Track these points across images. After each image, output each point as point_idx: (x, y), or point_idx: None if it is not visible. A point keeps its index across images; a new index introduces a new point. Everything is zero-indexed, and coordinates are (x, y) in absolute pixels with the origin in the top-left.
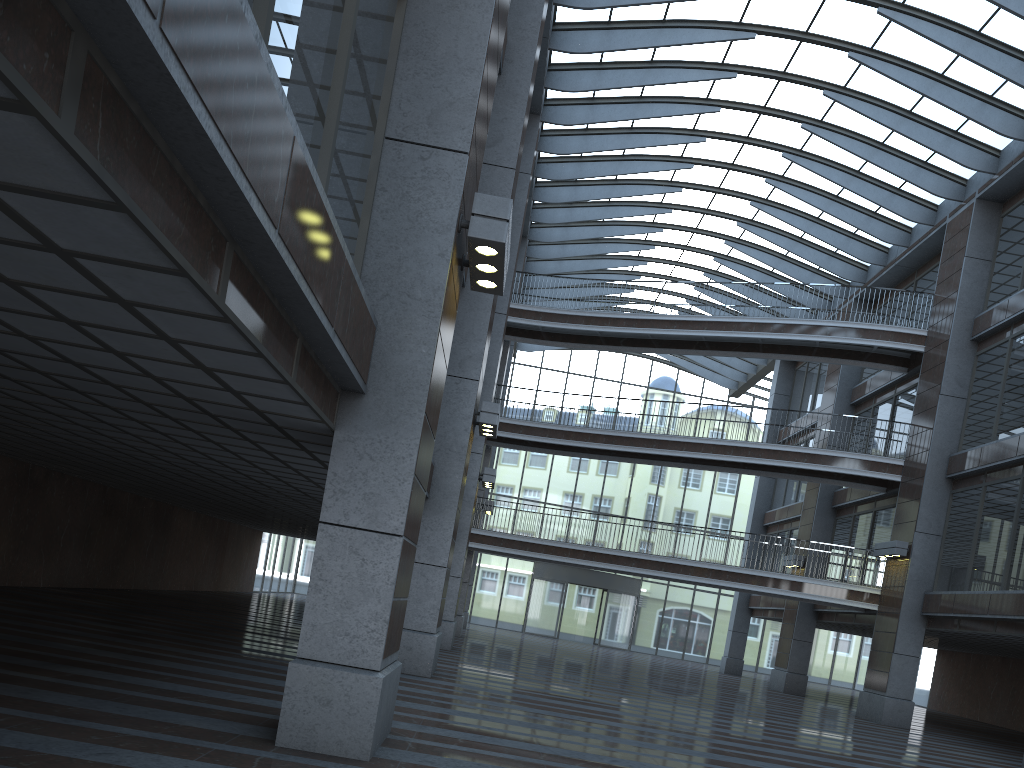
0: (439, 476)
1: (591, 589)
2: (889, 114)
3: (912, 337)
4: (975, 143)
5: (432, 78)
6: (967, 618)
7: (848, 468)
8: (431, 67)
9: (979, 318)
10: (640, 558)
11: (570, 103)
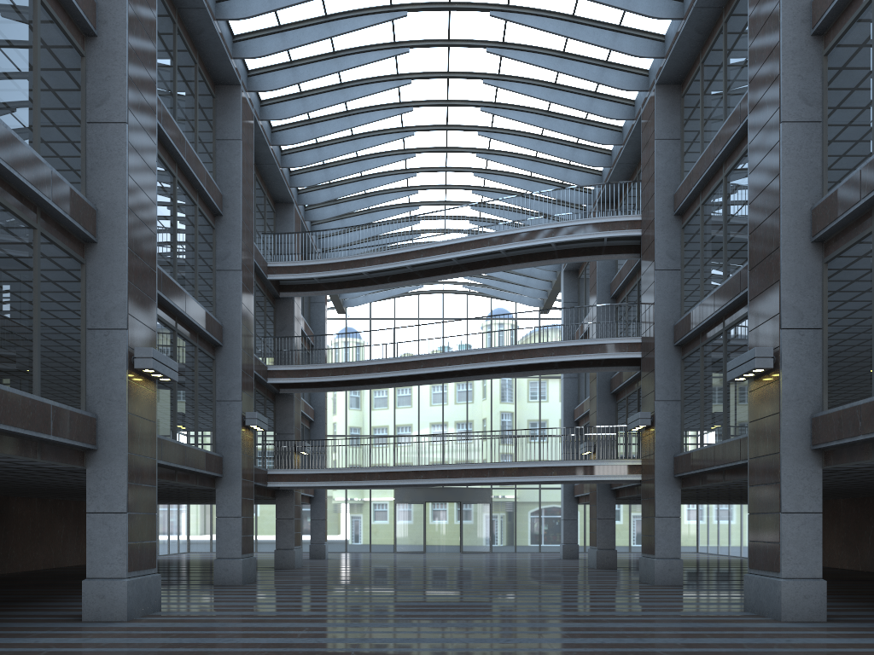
0: (104, 426)
1: (450, 504)
2: (554, 22)
3: (628, 223)
4: (640, 33)
5: None
6: (705, 473)
7: (592, 354)
8: None
9: (676, 193)
10: (426, 470)
11: (271, 70)
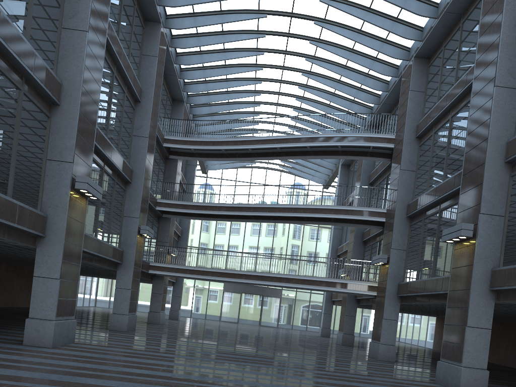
0: (51, 223)
1: (256, 296)
2: (358, 10)
3: (387, 139)
4: (408, 24)
5: None
6: (417, 296)
7: (355, 215)
8: None
9: (419, 124)
10: (247, 274)
11: (181, 16)
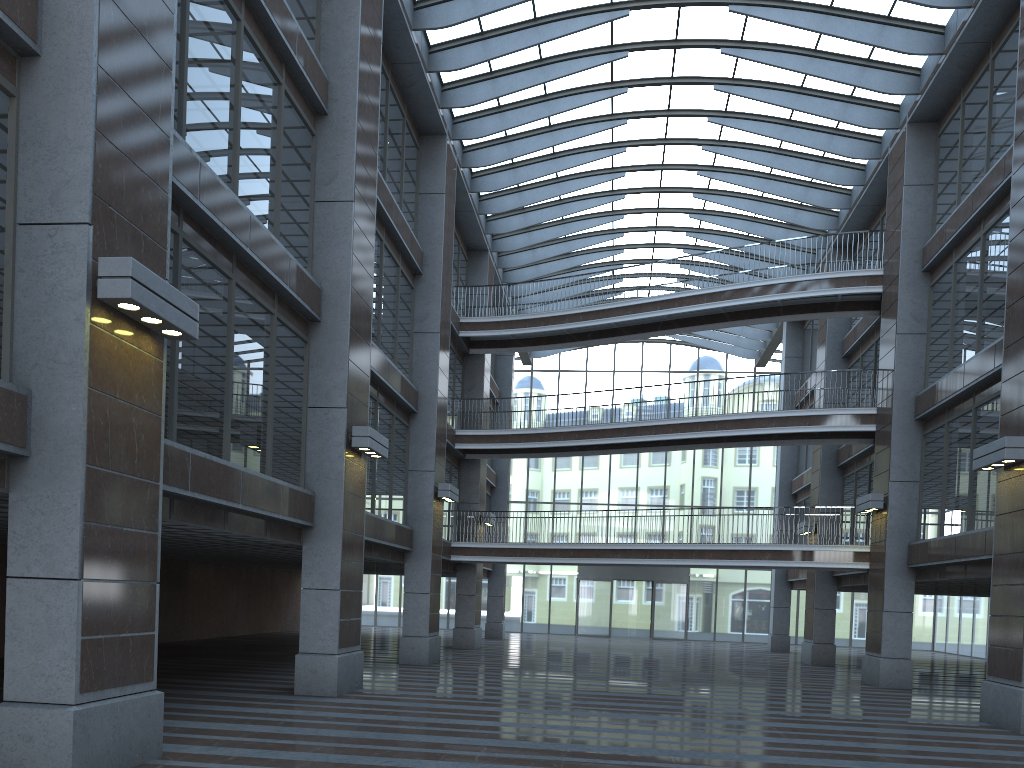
0: (321, 504)
1: (640, 583)
2: (793, 57)
3: (868, 279)
4: (891, 67)
5: (49, 162)
6: (944, 565)
7: (818, 426)
8: (47, 153)
9: (926, 247)
10: (624, 548)
11: (478, 116)
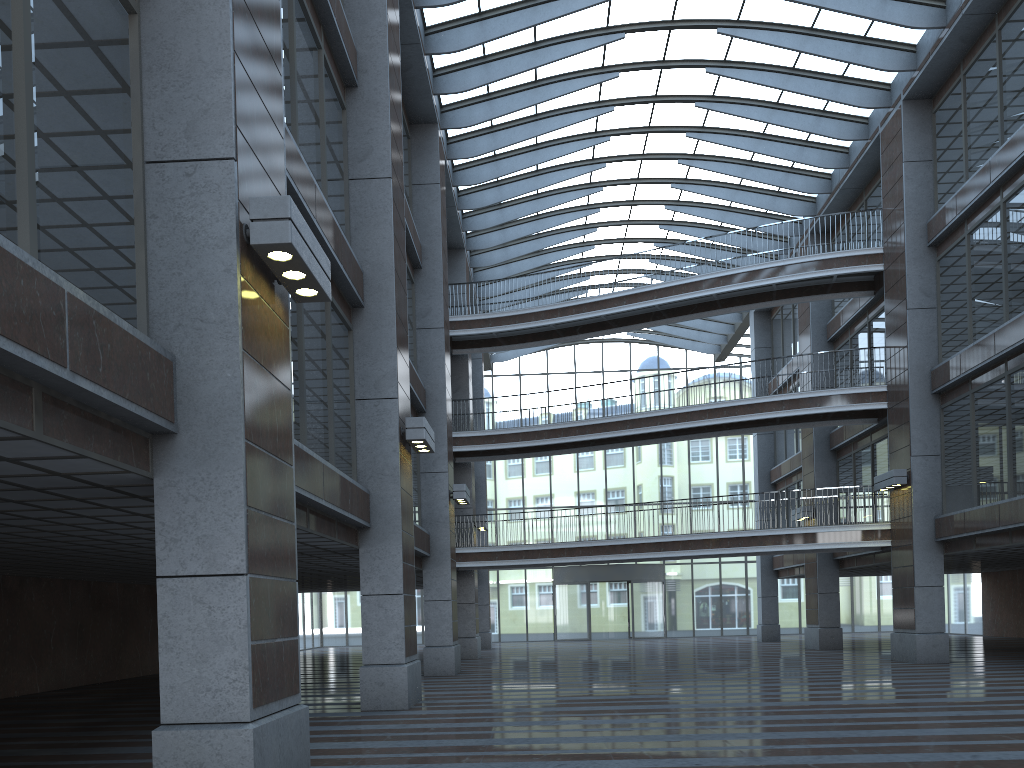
0: (377, 503)
1: (615, 583)
2: (790, 36)
3: (868, 257)
4: (887, 44)
5: (181, 89)
6: (982, 535)
7: (829, 406)
8: (178, 78)
9: (931, 222)
10: (637, 543)
11: (466, 104)
